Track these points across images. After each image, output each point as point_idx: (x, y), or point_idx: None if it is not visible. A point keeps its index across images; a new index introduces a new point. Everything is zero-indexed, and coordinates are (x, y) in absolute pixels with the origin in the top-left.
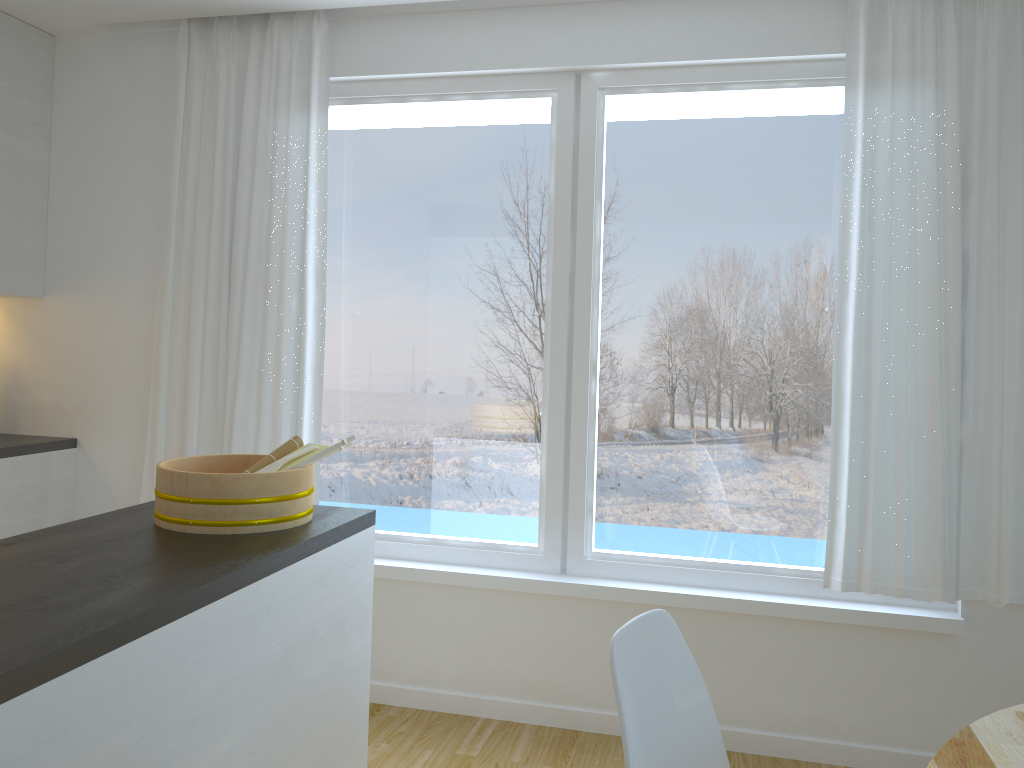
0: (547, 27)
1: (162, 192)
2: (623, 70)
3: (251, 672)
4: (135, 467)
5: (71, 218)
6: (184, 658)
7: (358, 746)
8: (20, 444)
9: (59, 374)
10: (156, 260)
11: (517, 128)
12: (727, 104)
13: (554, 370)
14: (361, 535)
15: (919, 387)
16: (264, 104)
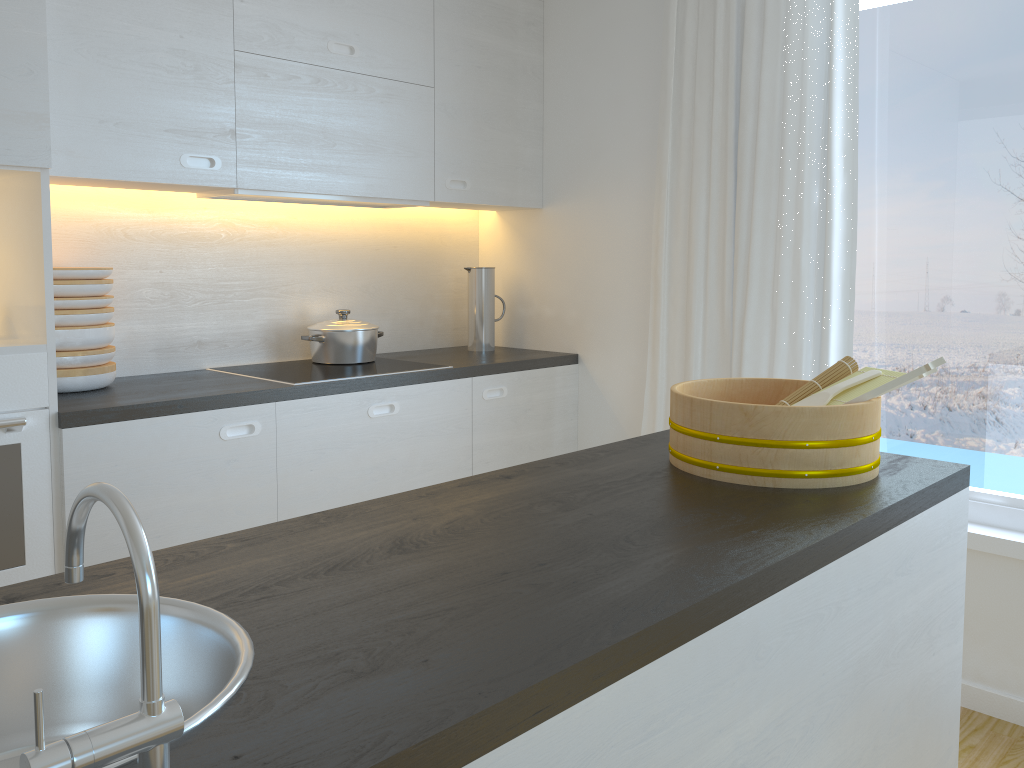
0: None
1: (656, 79)
2: None
3: (816, 695)
4: (635, 387)
5: (565, 121)
6: (730, 679)
7: None
8: (525, 359)
9: (559, 287)
10: (652, 157)
11: None
12: None
13: None
14: (951, 501)
15: None
16: None
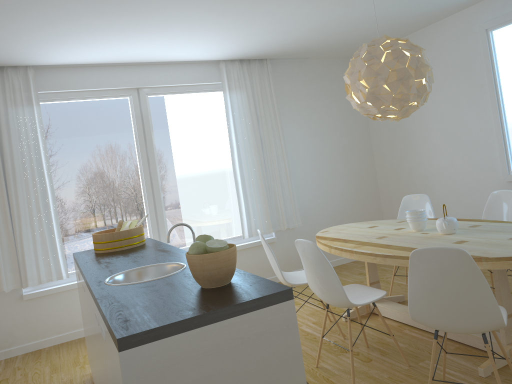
0: (126, 73)
1: None
2: (153, 87)
3: None
4: None
5: None
6: None
7: None
8: None
9: None
10: None
11: (117, 108)
12: (187, 98)
13: (147, 192)
14: None
15: (257, 176)
16: (9, 104)
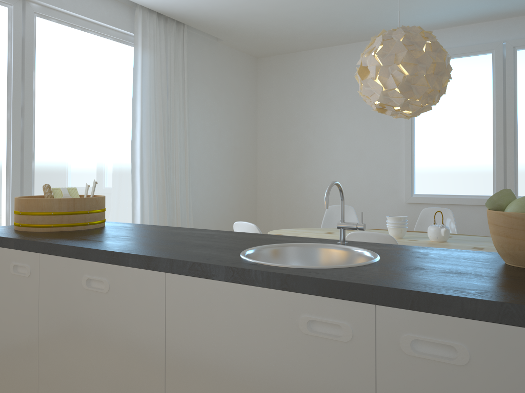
0: None
1: None
2: (46, 7)
3: None
4: None
5: None
6: None
7: None
8: None
9: None
10: None
11: None
12: (87, 38)
13: (14, 156)
14: None
15: (158, 162)
16: None
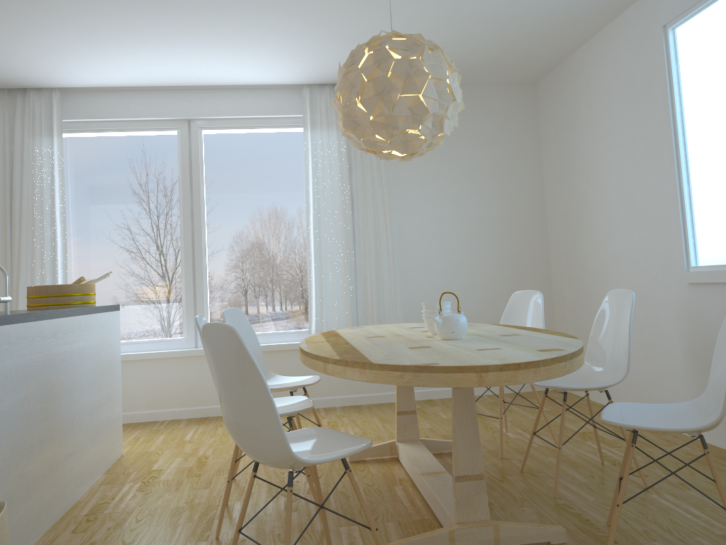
0: (173, 99)
1: None
2: (210, 119)
3: (90, 347)
4: None
5: None
6: (76, 330)
7: (119, 400)
8: None
9: None
10: None
11: (161, 144)
12: (257, 134)
13: (186, 255)
14: (116, 312)
15: (339, 247)
16: (26, 133)
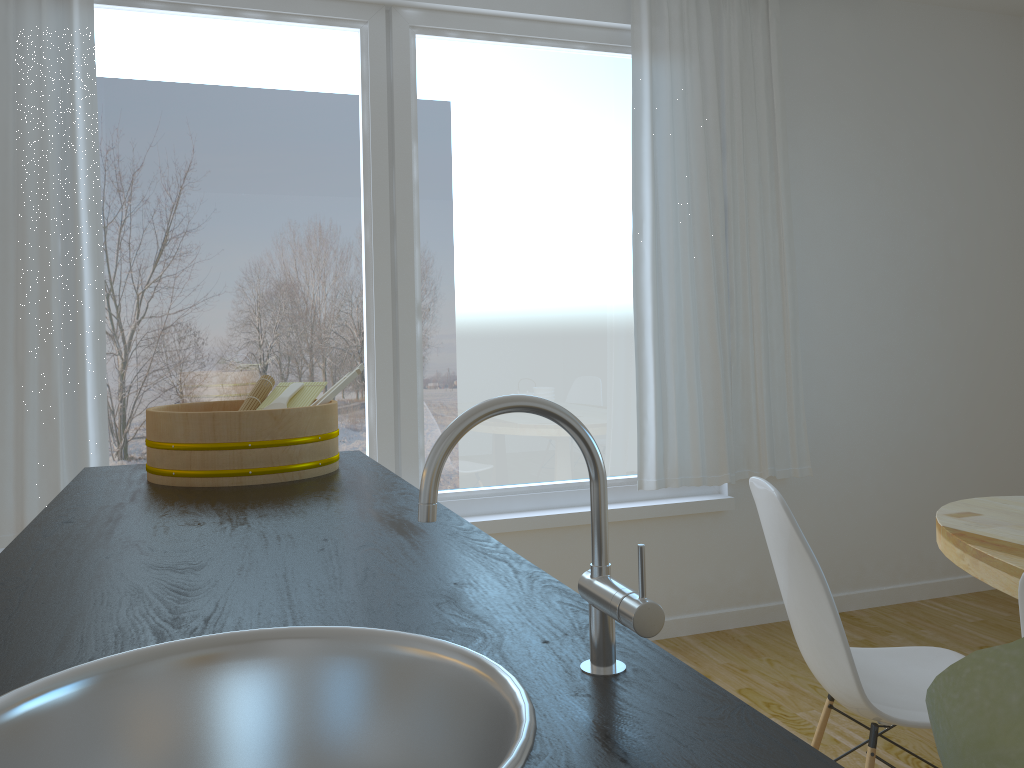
0: None
1: None
2: (434, 11)
3: None
4: None
5: None
6: None
7: None
8: None
9: None
10: None
11: (323, 57)
12: (527, 58)
13: (380, 314)
14: None
15: (701, 311)
16: None
